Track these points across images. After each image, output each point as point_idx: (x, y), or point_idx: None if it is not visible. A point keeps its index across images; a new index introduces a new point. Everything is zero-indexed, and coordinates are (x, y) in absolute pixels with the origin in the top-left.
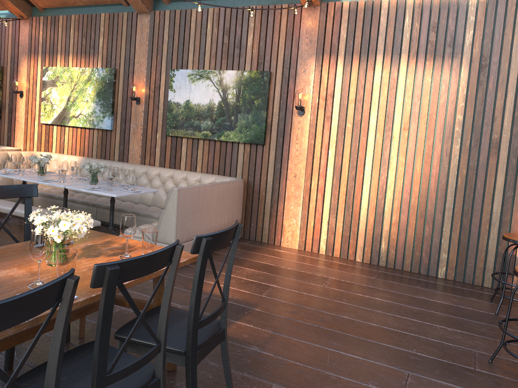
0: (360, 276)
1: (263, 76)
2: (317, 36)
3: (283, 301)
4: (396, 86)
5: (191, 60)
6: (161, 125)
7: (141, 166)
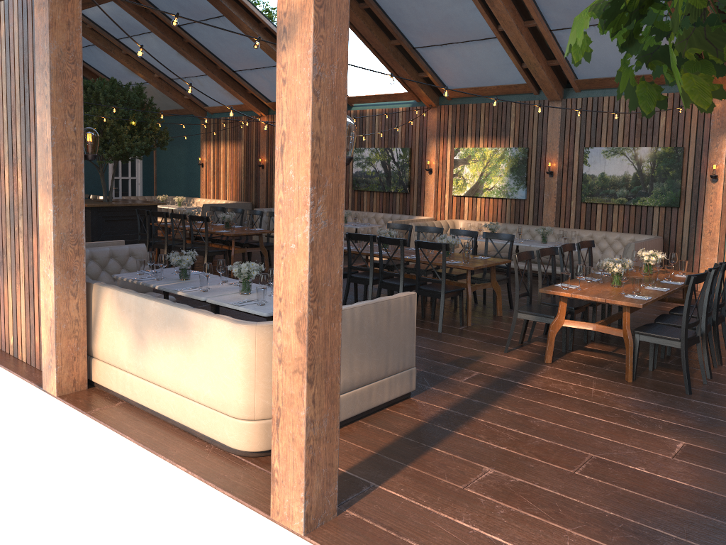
0: None
1: (676, 151)
2: None
3: None
4: None
5: (604, 139)
6: (575, 194)
7: (560, 229)
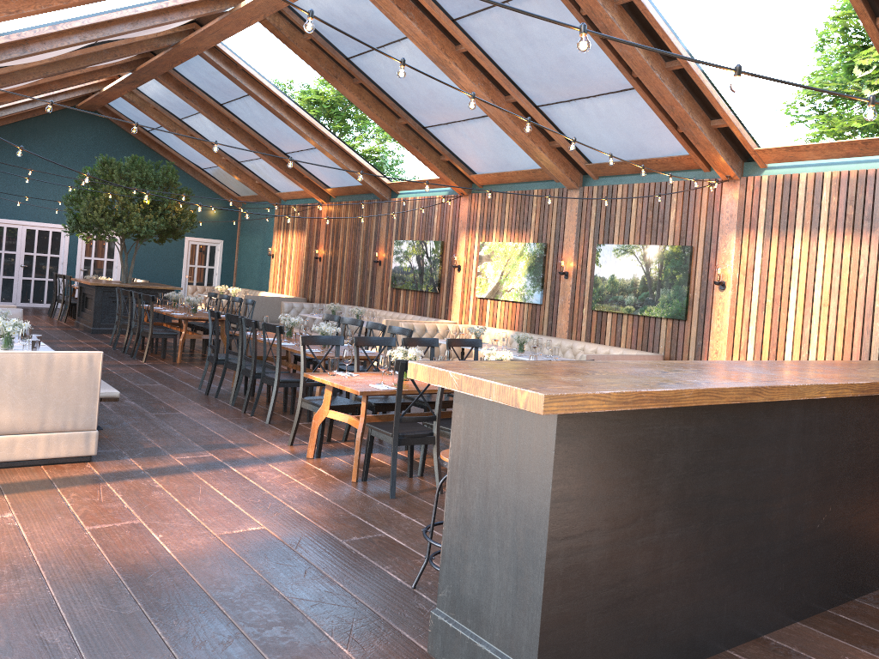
0: None
1: (684, 250)
2: (737, 210)
3: None
4: (815, 261)
5: (616, 235)
6: (587, 299)
7: (567, 341)
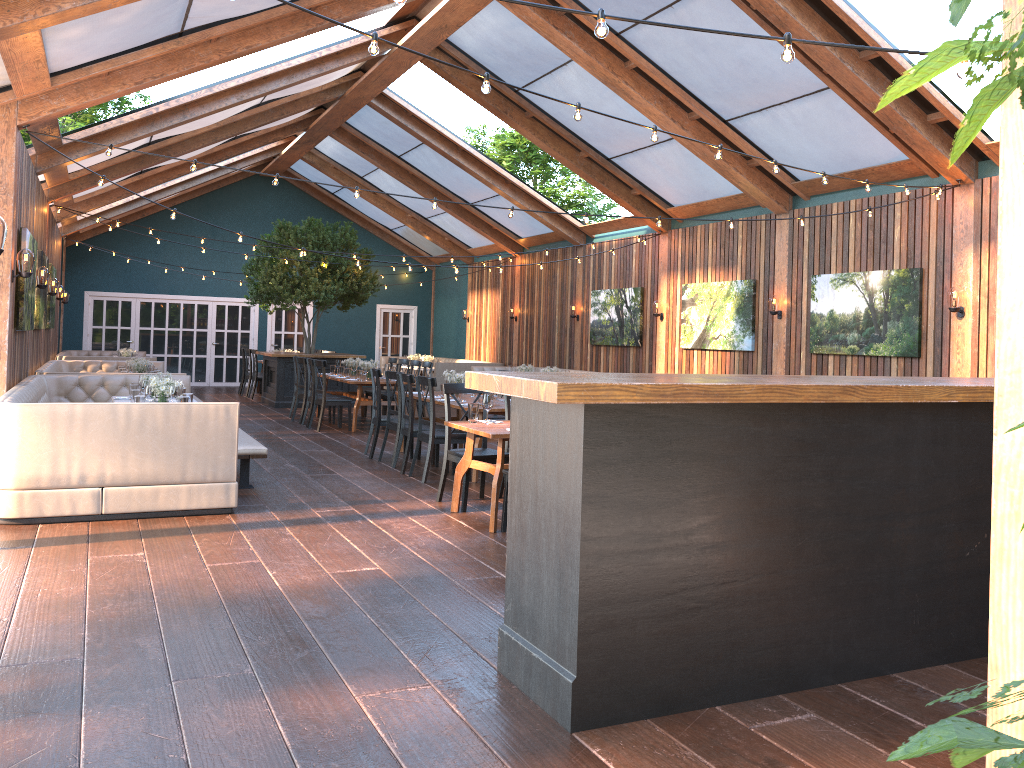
0: None
1: (912, 274)
2: (973, 220)
3: None
4: None
5: (834, 262)
6: (805, 341)
7: None
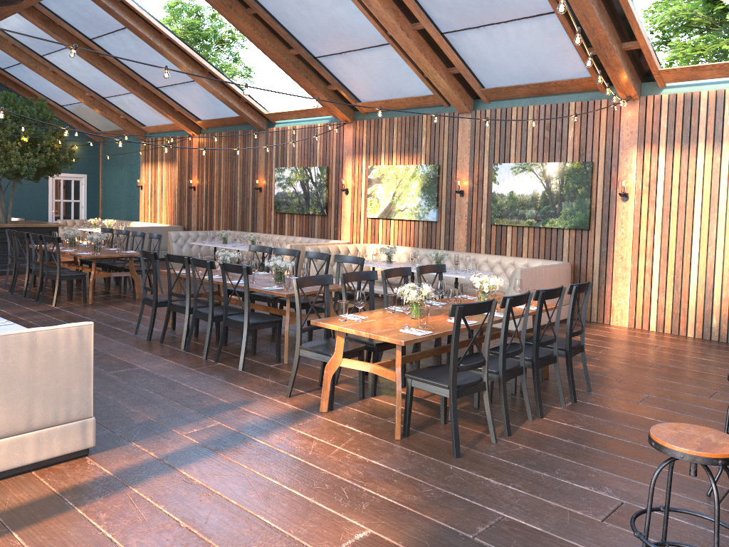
0: (690, 346)
1: (585, 166)
2: (637, 127)
3: (617, 356)
4: (719, 170)
5: (513, 154)
6: (485, 215)
7: (469, 254)
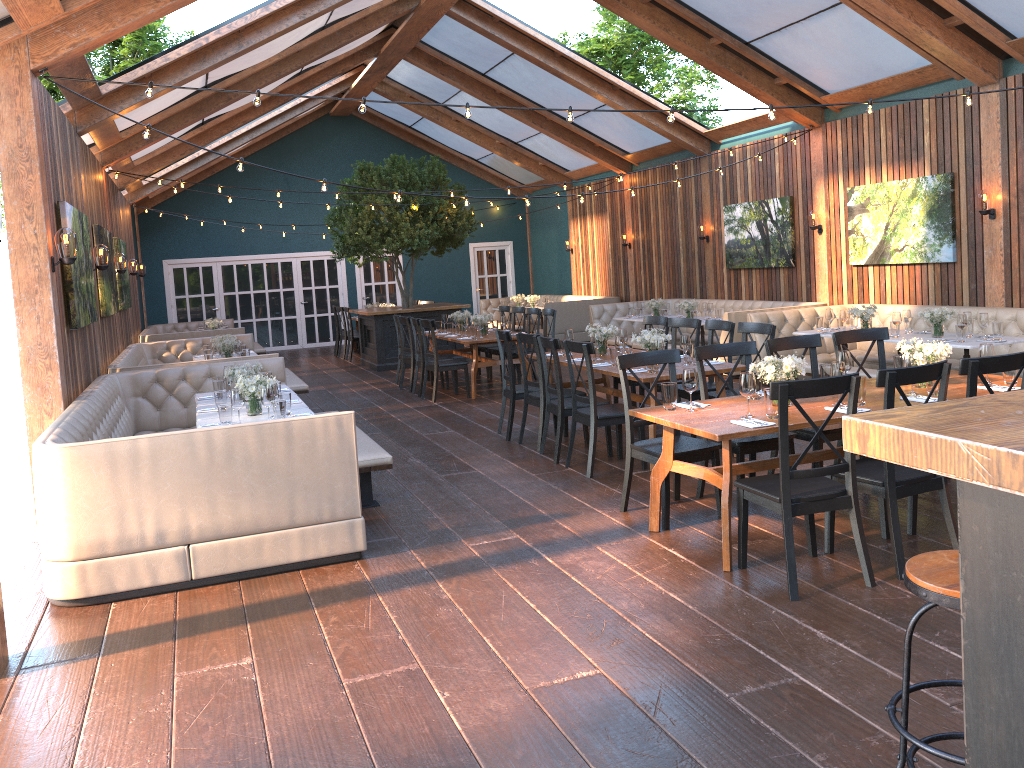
0: None
1: None
2: None
3: None
4: None
5: None
6: None
7: (1006, 310)
